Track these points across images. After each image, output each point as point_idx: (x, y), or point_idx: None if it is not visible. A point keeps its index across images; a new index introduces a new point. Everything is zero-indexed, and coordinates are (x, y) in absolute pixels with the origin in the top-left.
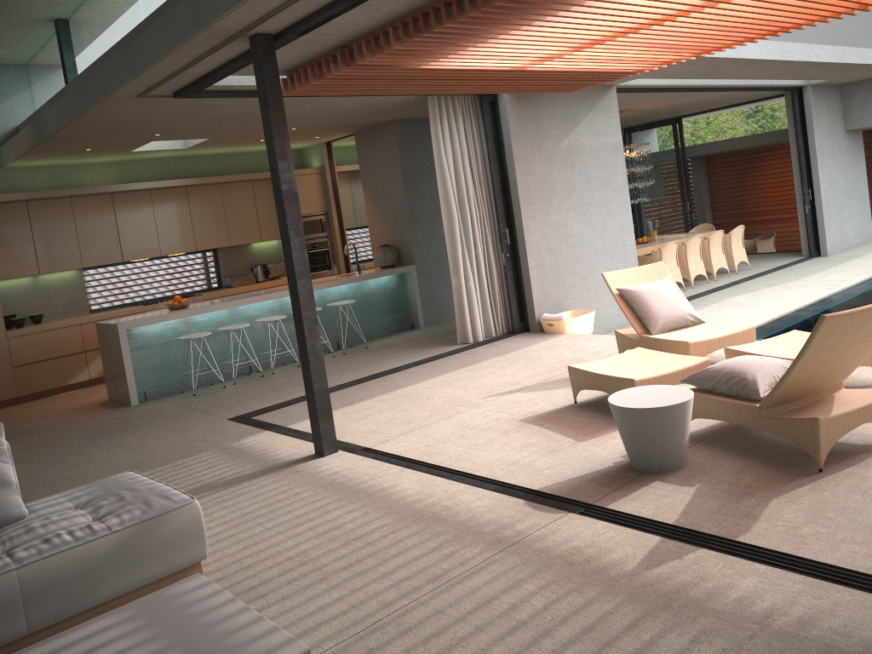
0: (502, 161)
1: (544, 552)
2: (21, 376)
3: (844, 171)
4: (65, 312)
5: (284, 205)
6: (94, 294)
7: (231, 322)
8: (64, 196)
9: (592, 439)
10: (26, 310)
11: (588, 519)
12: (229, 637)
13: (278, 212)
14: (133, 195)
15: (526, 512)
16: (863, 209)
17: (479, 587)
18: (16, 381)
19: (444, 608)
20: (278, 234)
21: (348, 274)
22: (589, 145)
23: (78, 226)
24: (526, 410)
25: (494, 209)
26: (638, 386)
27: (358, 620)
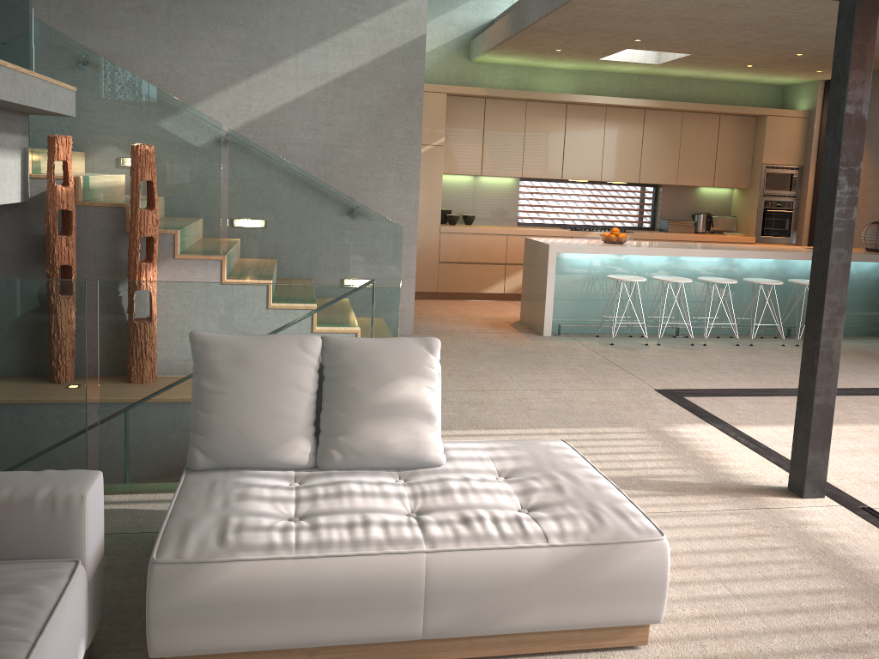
0: None
1: None
2: (444, 273)
3: None
4: (495, 220)
5: (842, 135)
6: (525, 207)
7: (667, 272)
8: (521, 98)
9: None
10: (461, 209)
11: None
12: None
13: (826, 144)
14: (587, 109)
15: None
16: None
17: None
18: (438, 276)
19: None
20: (734, 182)
21: None
22: None
23: (527, 133)
24: None
25: None
26: None
27: None
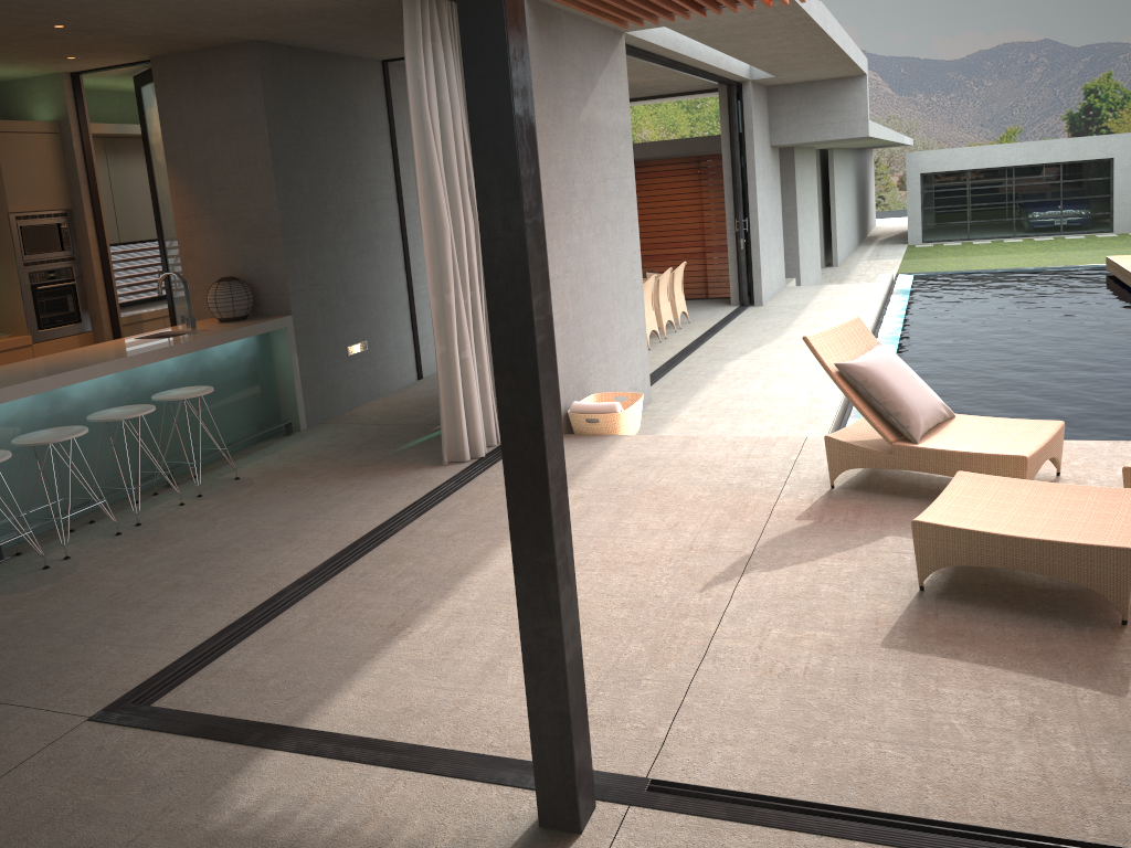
0: None
1: None
2: None
3: (770, 198)
4: None
5: (519, 159)
6: None
7: None
8: None
9: None
10: None
11: None
12: None
13: (481, 178)
14: None
15: None
16: (780, 246)
17: None
18: None
19: None
20: None
21: (158, 333)
22: (604, 123)
23: None
24: (850, 615)
25: None
26: None
27: None
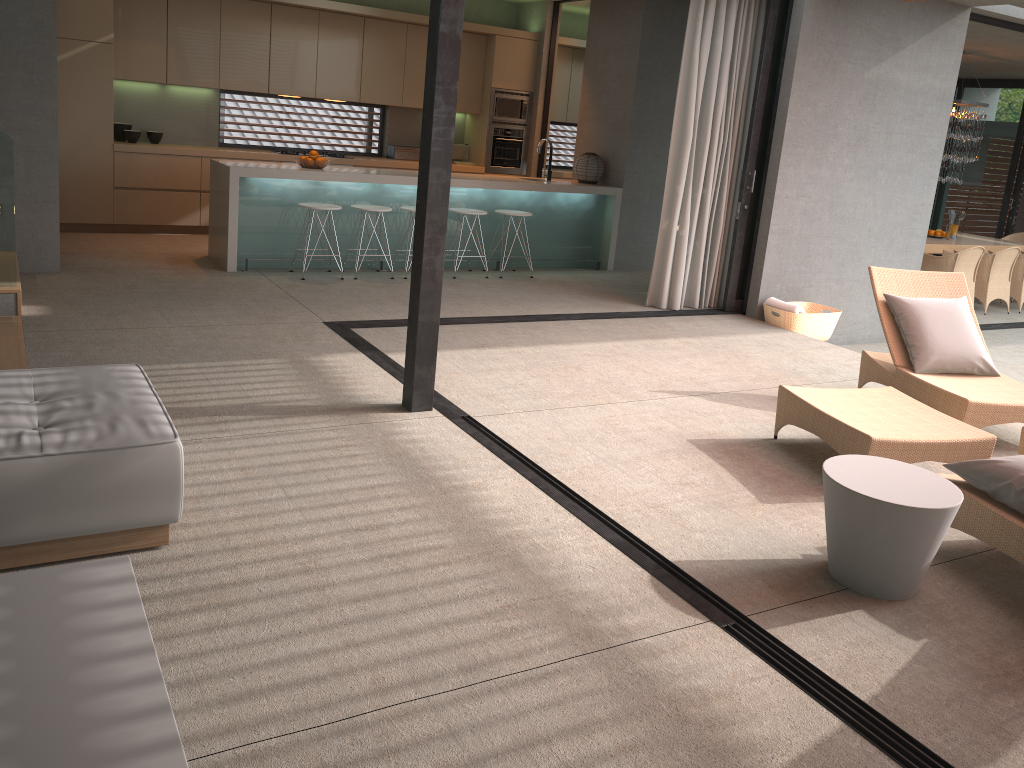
0: (776, 77)
1: (649, 681)
2: (121, 201)
3: None
4: (190, 139)
5: (437, 54)
6: (229, 125)
7: (371, 201)
8: None
9: (781, 505)
10: (146, 124)
11: (735, 645)
12: (92, 697)
13: (427, 62)
14: (297, 12)
15: (646, 597)
16: None
17: (528, 709)
18: (115, 205)
19: (461, 730)
20: (464, 107)
21: (535, 179)
22: (906, 84)
23: (223, 36)
24: (703, 427)
25: (745, 141)
26: (874, 448)
27: (331, 702)
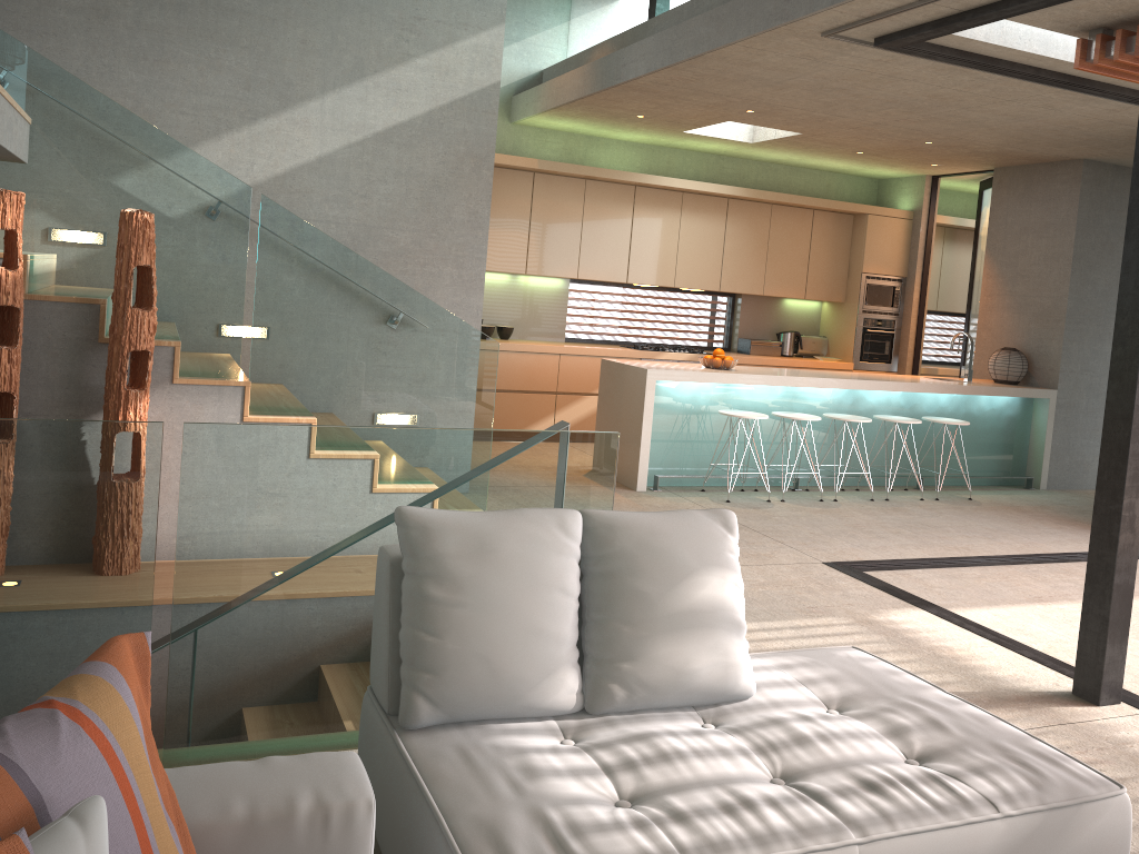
0: None
1: None
2: None
3: None
4: (537, 333)
5: None
6: (574, 317)
7: (783, 407)
8: (580, 175)
9: None
10: (493, 318)
11: None
12: None
13: (1126, 255)
14: (660, 194)
15: None
16: None
17: None
18: None
19: None
20: (828, 294)
21: (942, 378)
22: None
23: (585, 221)
24: None
25: None
26: None
27: None
